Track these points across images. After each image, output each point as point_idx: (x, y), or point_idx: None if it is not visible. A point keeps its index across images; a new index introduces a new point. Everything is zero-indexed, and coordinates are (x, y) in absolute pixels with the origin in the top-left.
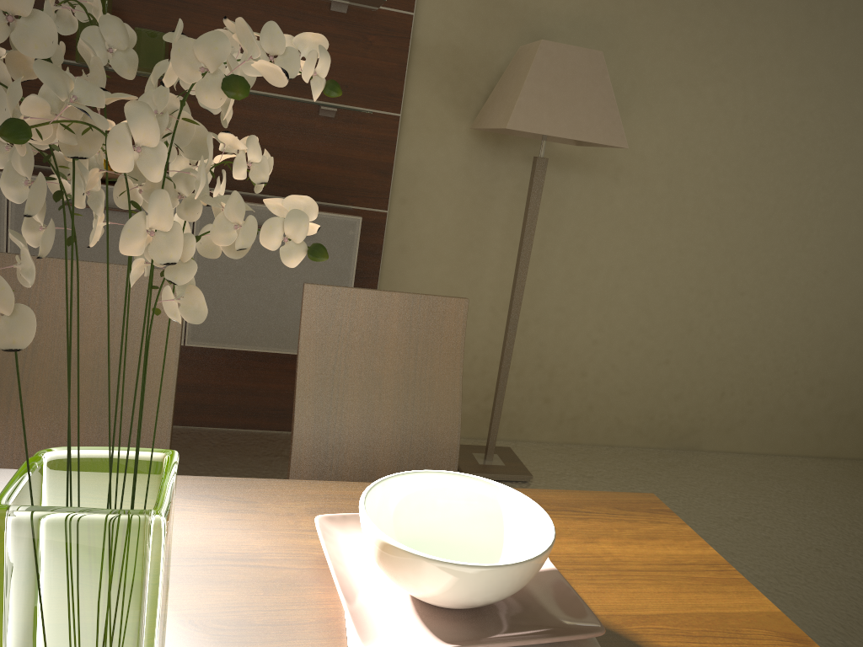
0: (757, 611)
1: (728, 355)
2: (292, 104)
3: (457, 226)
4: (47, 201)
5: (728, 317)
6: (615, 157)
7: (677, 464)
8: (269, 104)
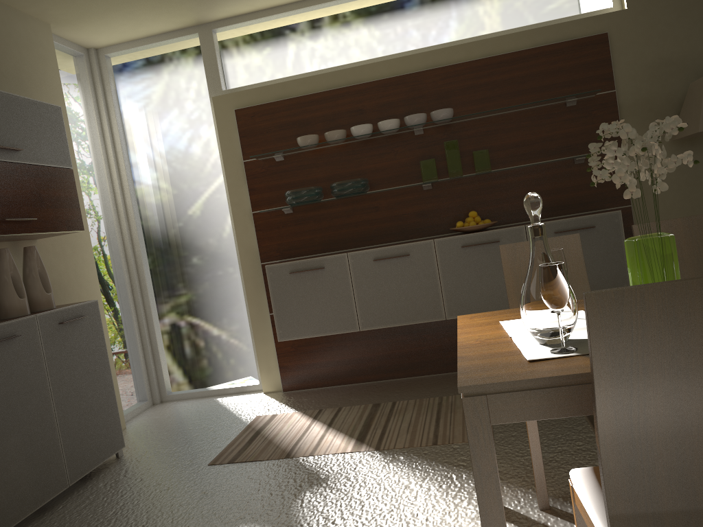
0: None
1: None
2: (558, 162)
3: (679, 201)
4: (453, 248)
5: None
6: None
7: None
8: (545, 167)
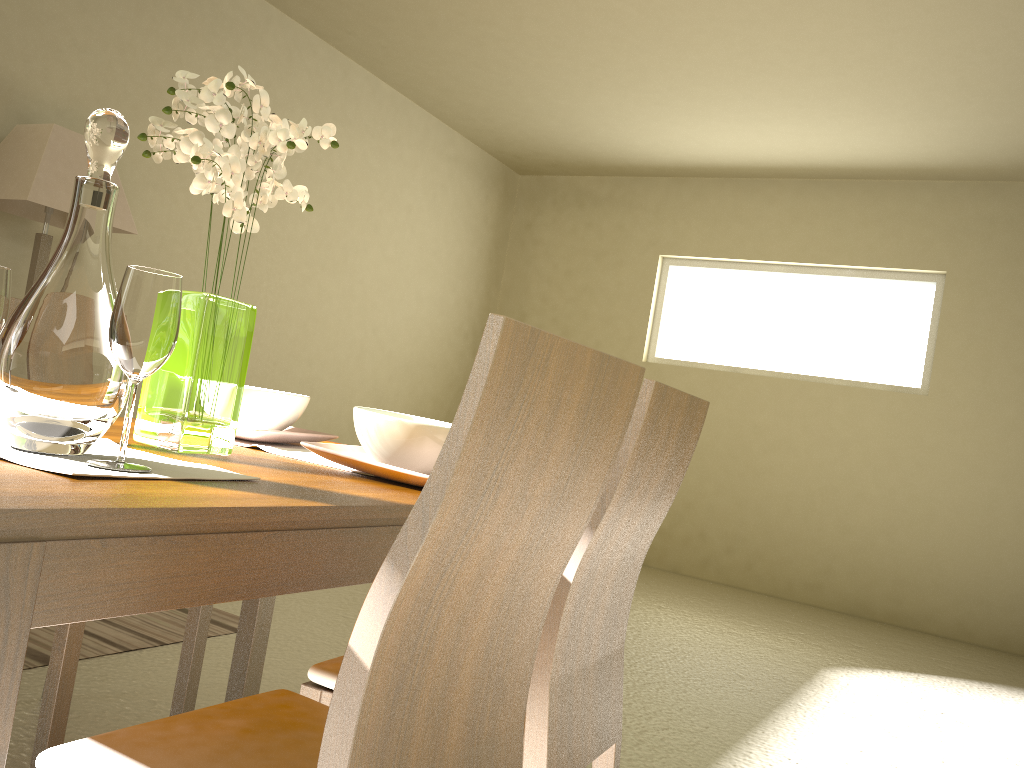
0: None
1: None
2: None
3: None
4: None
5: None
6: None
7: None
8: None
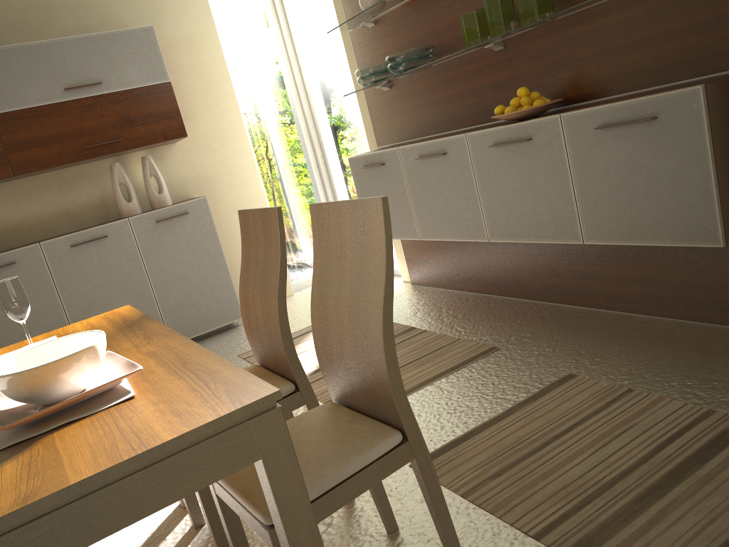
0: (68, 476)
1: None
2: None
3: None
4: (485, 147)
5: None
6: None
7: None
8: None
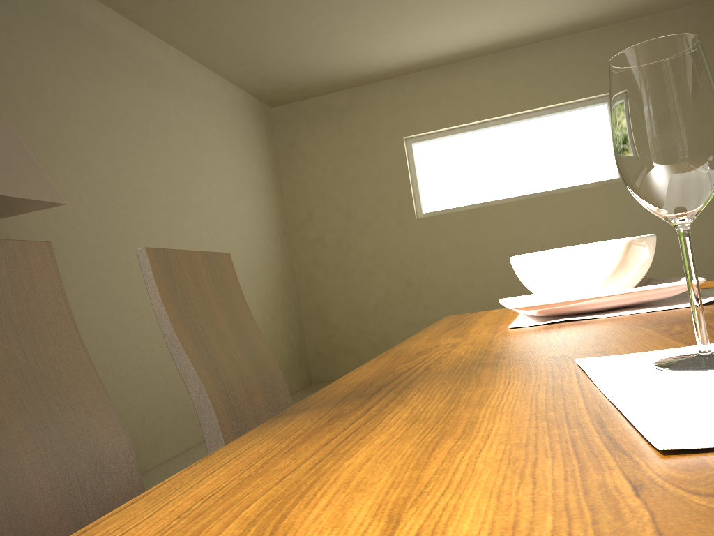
0: None
1: (137, 384)
2: None
3: None
4: None
5: (127, 352)
6: (7, 234)
7: (148, 485)
8: None
